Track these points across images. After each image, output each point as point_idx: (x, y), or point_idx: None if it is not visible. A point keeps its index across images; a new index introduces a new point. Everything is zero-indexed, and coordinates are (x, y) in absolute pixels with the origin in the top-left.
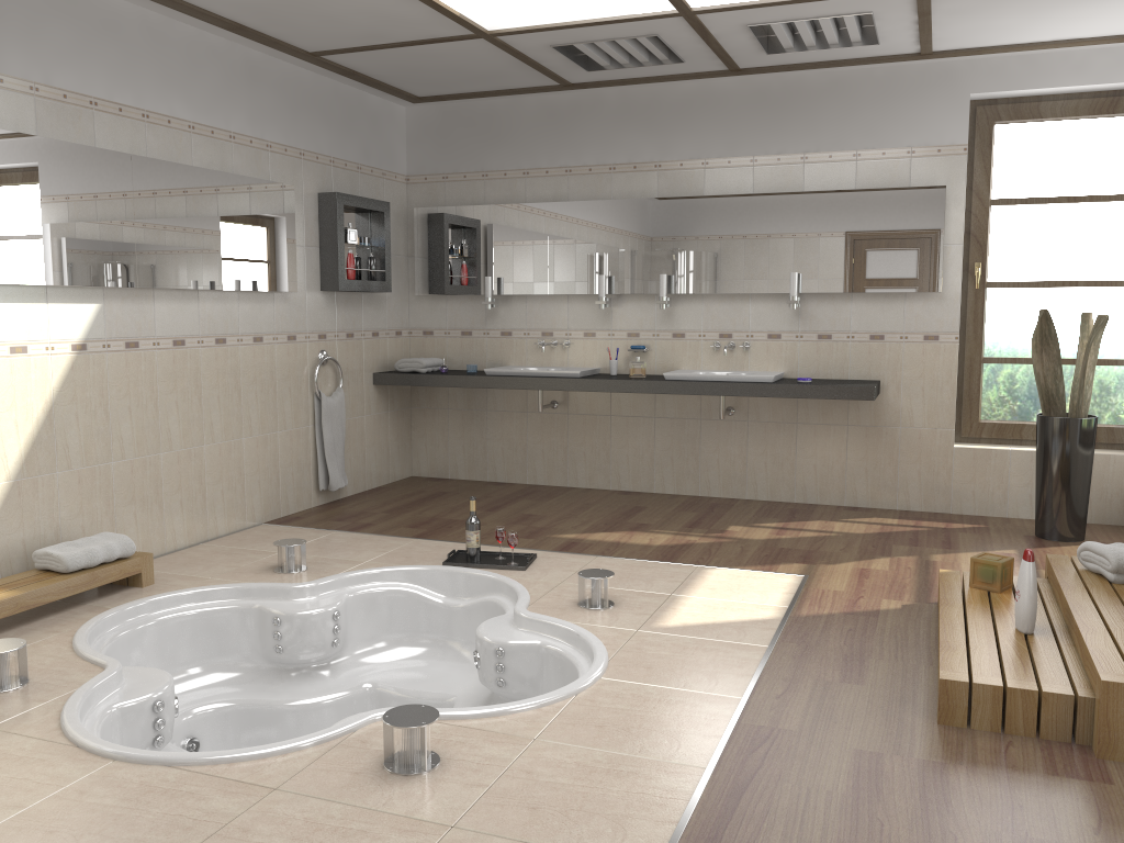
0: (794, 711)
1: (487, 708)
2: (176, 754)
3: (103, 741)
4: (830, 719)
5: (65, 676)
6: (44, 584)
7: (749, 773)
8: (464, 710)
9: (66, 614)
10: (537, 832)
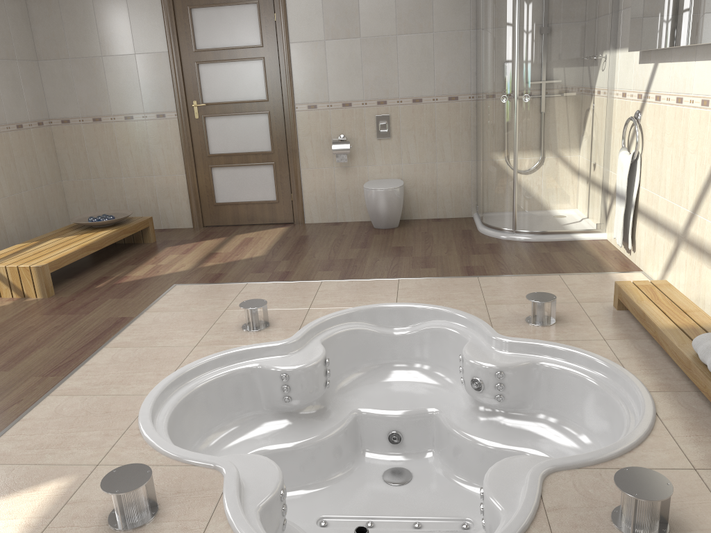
0: (20, 390)
1: (226, 350)
2: (367, 305)
3: (410, 304)
4: (0, 388)
5: (518, 330)
6: (674, 337)
7: (82, 349)
8: (239, 347)
9: (674, 376)
10: (190, 314)
